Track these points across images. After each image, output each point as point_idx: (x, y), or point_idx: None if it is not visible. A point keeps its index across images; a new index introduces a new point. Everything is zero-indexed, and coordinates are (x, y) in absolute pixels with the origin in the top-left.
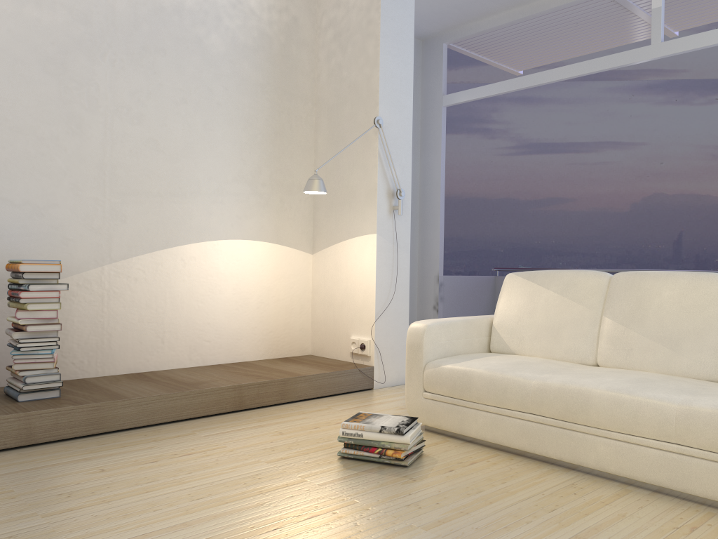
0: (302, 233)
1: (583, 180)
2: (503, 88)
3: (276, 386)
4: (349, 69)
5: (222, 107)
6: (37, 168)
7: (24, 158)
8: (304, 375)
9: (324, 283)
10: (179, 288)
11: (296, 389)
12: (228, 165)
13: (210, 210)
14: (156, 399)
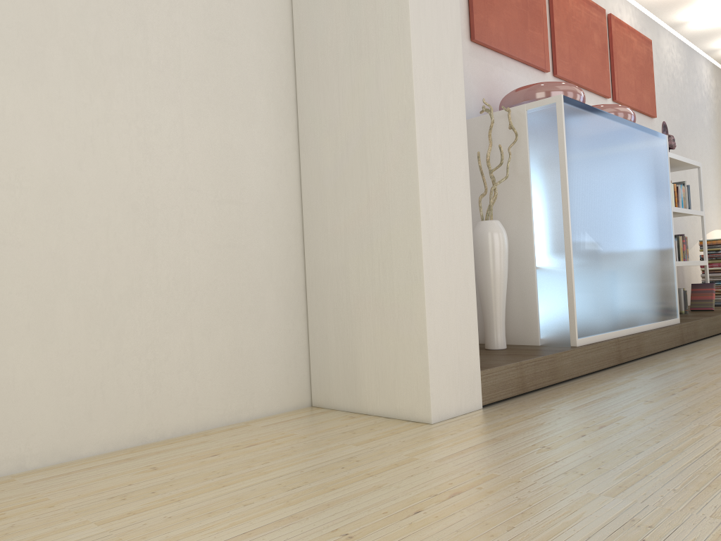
0: None
1: None
2: None
3: None
4: None
5: (709, 156)
6: None
7: None
8: None
9: None
10: None
11: None
12: (712, 187)
13: (711, 213)
14: None
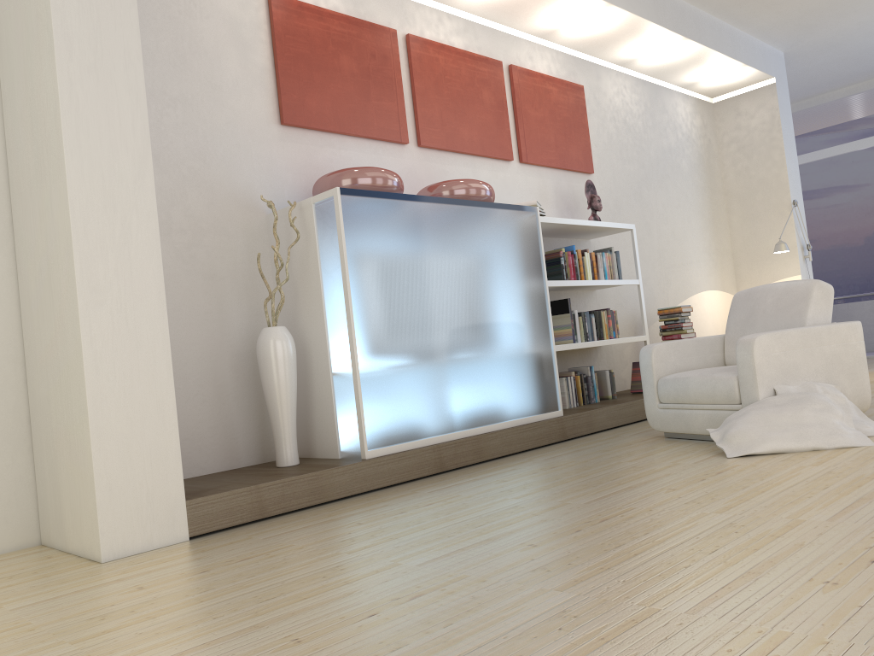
0: (731, 283)
1: (819, 222)
2: (800, 161)
3: None
4: (756, 170)
5: (692, 206)
6: (640, 256)
7: None
8: None
9: None
10: (693, 324)
11: None
12: (699, 242)
13: (696, 272)
14: None
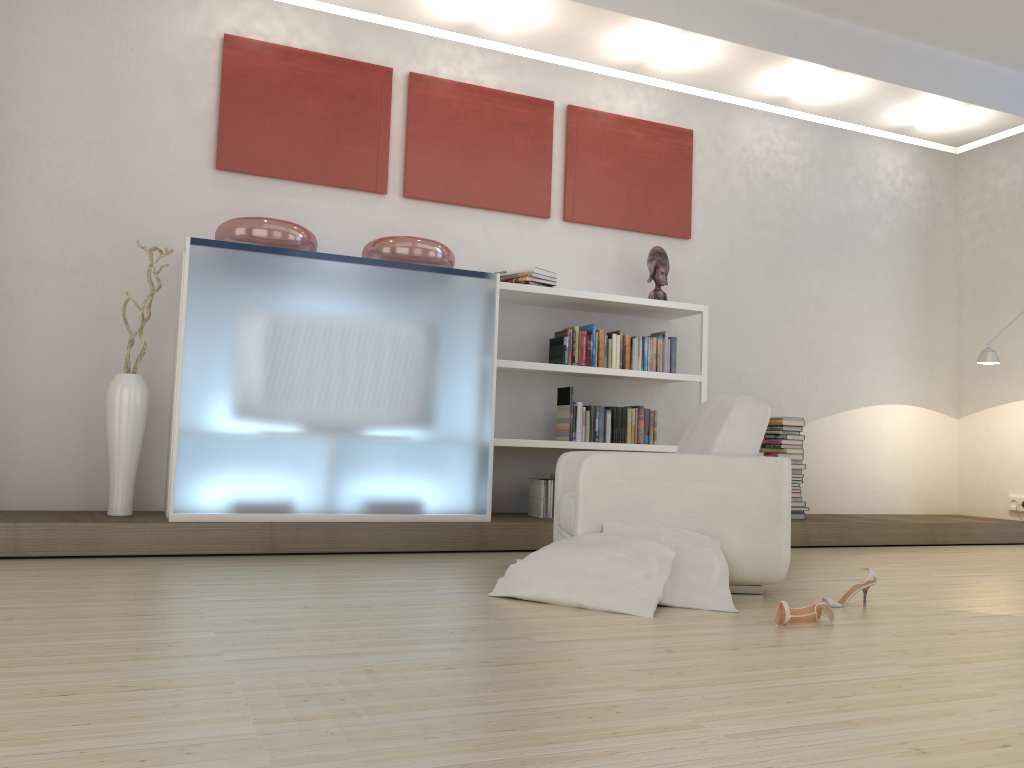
0: (947, 399)
1: None
2: None
3: (958, 528)
4: (999, 247)
5: (882, 290)
6: (763, 348)
7: (755, 341)
8: (979, 522)
9: (972, 446)
10: (852, 445)
11: (973, 533)
12: (888, 339)
13: (874, 378)
14: (876, 526)
